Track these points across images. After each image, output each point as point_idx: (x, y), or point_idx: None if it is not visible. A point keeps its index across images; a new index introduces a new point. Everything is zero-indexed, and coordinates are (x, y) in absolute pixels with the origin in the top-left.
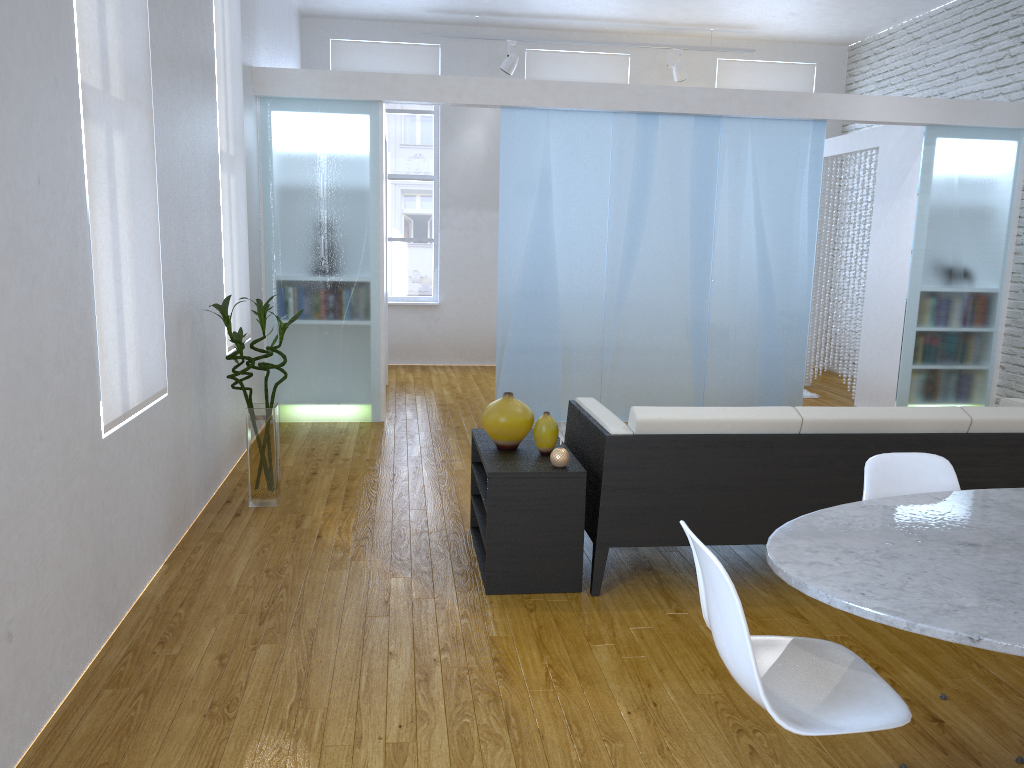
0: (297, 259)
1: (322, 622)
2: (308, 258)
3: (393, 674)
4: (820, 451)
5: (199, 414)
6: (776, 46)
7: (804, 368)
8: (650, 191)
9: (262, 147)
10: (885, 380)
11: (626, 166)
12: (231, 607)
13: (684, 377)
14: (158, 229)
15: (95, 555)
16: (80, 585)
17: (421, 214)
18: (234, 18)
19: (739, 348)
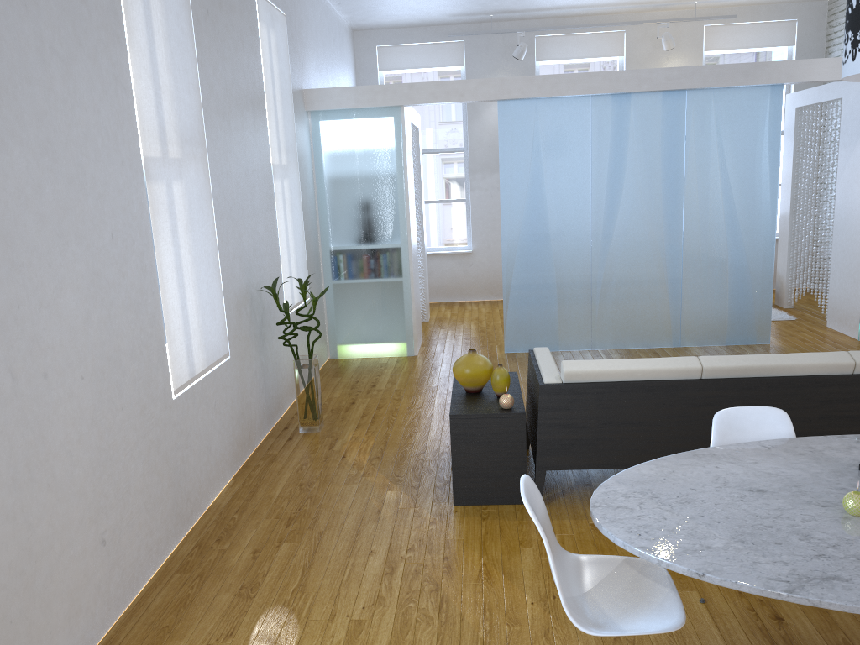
0: (344, 233)
1: (329, 526)
2: (352, 232)
3: (369, 568)
4: (719, 392)
5: (260, 365)
6: (758, 8)
7: (771, 299)
8: (626, 158)
9: (314, 149)
10: (851, 305)
11: (604, 139)
12: (270, 513)
13: (663, 311)
14: (216, 240)
15: (170, 480)
16: (159, 502)
17: (455, 179)
18: (282, 59)
19: (711, 284)
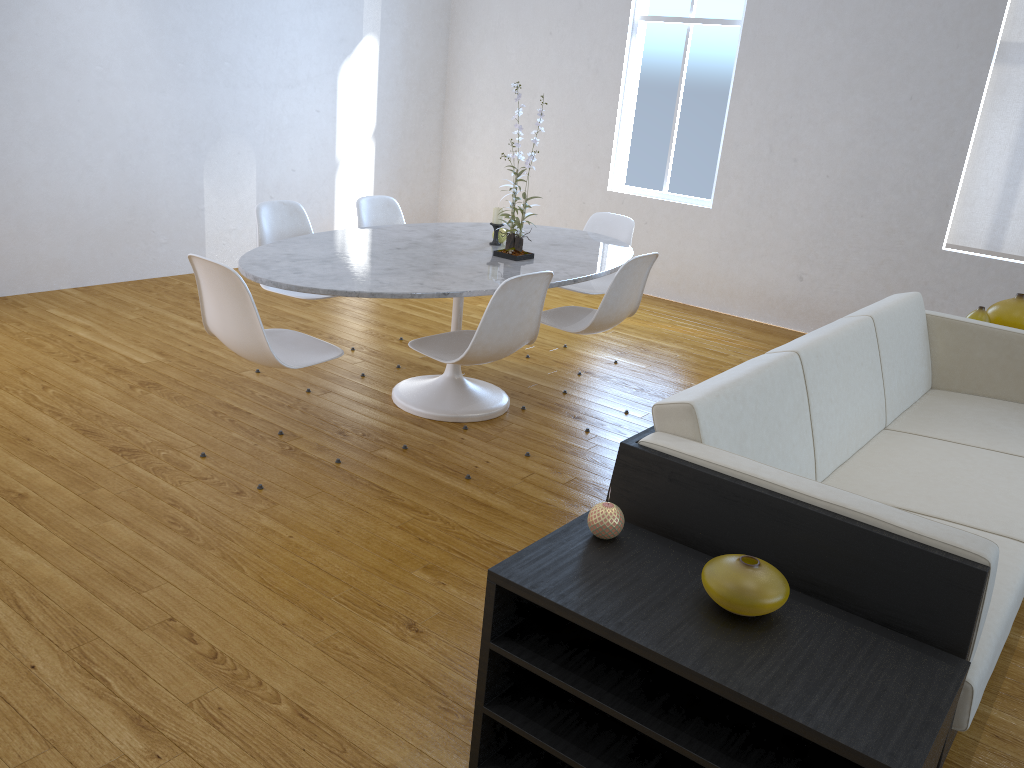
0: None
1: None
2: None
3: None
4: None
5: None
6: None
7: None
8: None
9: None
10: None
11: None
12: None
13: None
14: None
15: None
16: None
17: None
18: None
19: None
